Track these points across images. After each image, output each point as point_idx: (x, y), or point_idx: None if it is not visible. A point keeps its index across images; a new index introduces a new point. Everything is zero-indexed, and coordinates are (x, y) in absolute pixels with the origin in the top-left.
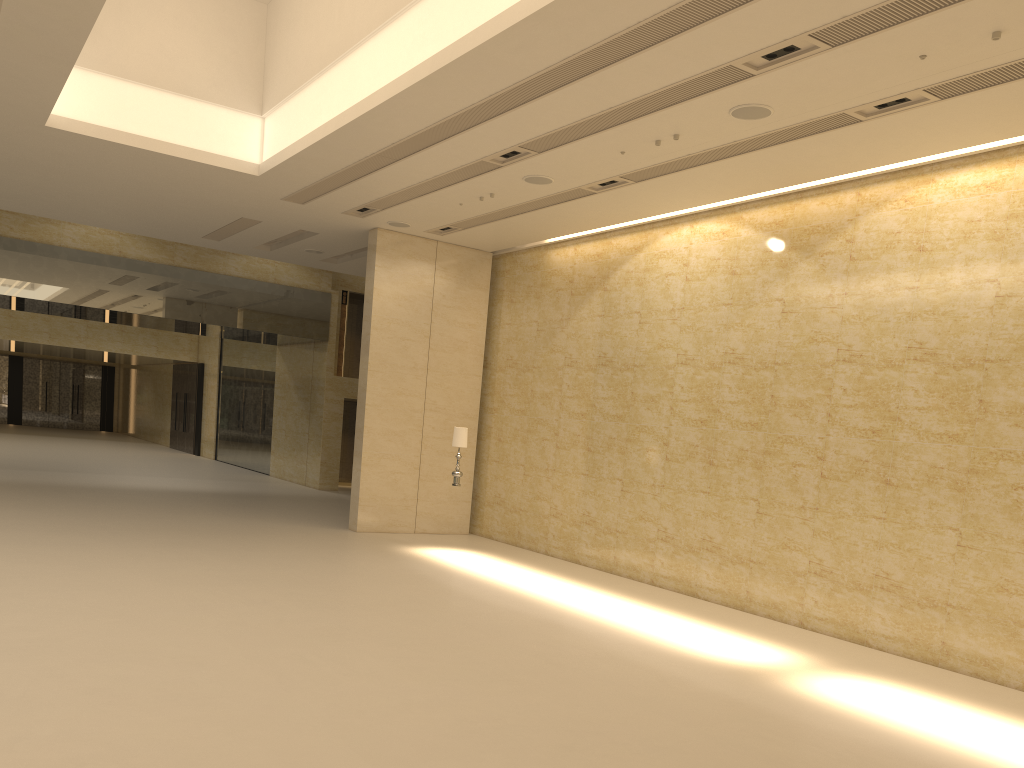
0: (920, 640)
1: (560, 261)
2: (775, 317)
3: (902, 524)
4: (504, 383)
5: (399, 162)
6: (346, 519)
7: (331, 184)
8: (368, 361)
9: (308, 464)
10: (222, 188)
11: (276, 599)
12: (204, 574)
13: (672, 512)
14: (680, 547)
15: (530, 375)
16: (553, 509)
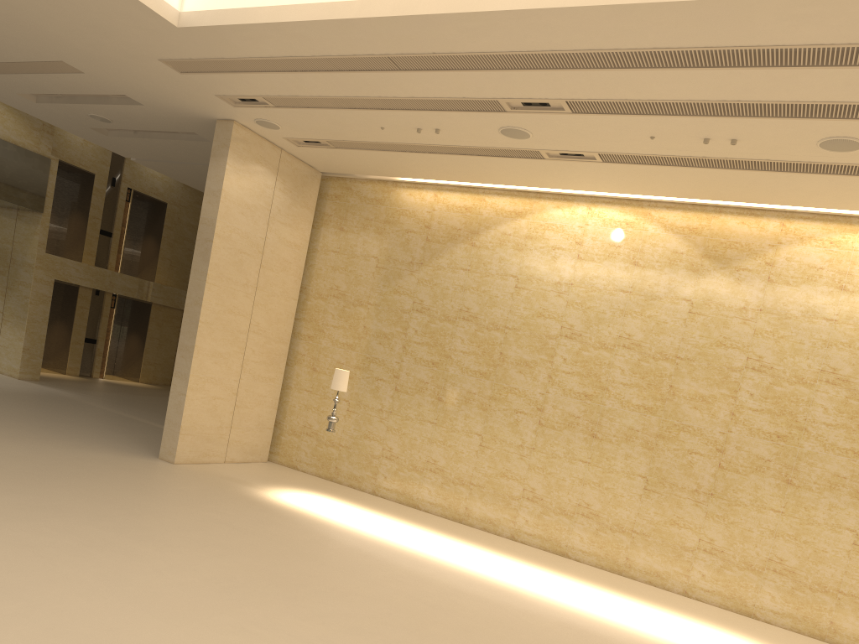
0: (809, 618)
1: (414, 203)
2: (681, 315)
3: (800, 519)
4: (325, 312)
5: (399, 72)
6: (127, 438)
7: (262, 66)
8: (207, 272)
9: (1, 347)
10: (92, 23)
11: (327, 633)
12: (170, 583)
13: (543, 475)
14: (550, 508)
15: (363, 311)
16: (386, 451)
